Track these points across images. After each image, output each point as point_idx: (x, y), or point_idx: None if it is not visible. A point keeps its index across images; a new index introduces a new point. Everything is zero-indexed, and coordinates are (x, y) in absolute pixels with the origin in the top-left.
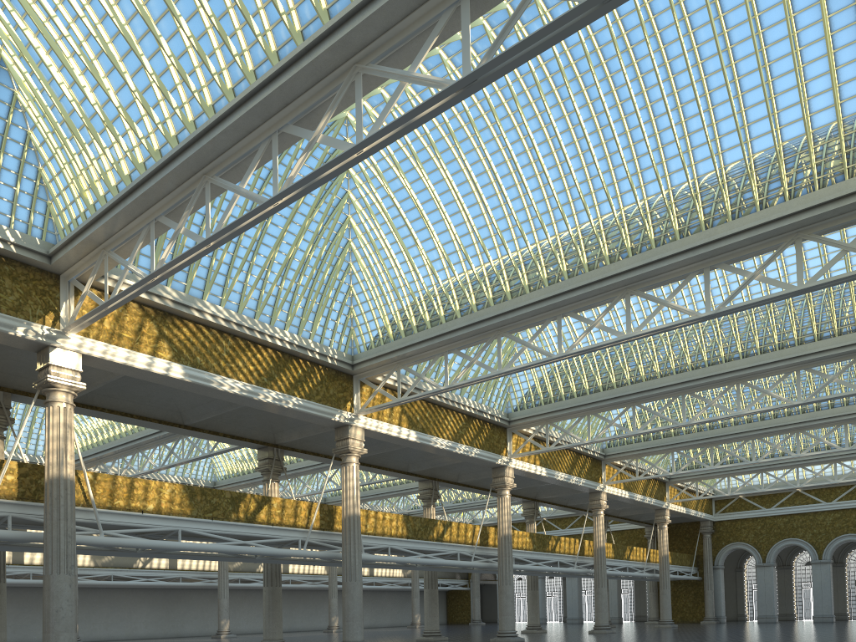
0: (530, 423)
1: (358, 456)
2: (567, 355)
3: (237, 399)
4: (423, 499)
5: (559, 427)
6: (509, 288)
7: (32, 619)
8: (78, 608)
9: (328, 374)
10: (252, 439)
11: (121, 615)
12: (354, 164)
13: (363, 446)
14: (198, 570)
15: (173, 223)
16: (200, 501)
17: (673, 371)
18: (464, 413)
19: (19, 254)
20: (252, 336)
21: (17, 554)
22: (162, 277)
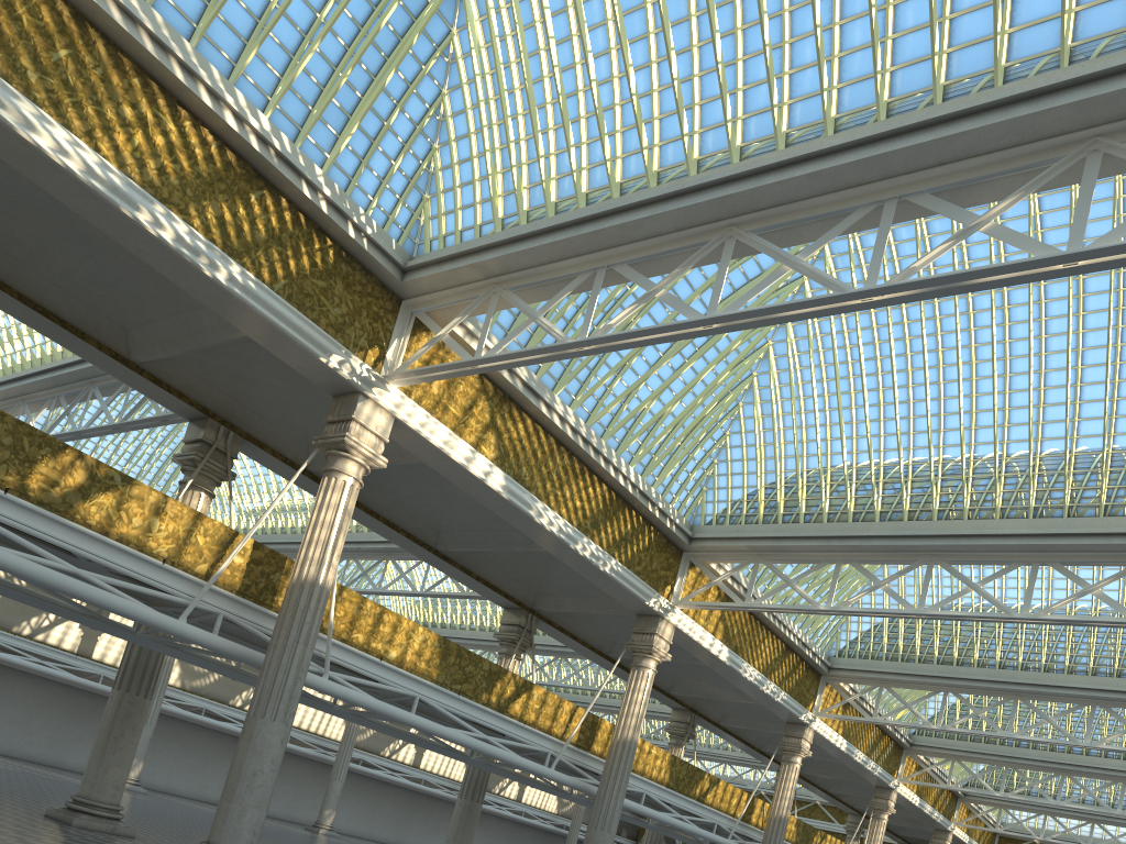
0: (857, 678)
1: (657, 662)
2: (1036, 619)
3: (547, 540)
4: (672, 734)
5: (898, 696)
6: (969, 504)
7: (77, 736)
8: (150, 741)
9: (657, 540)
10: (507, 593)
11: (193, 764)
12: (1043, 278)
13: (667, 650)
14: (314, 733)
15: (643, 279)
16: (451, 665)
17: (1089, 671)
18: (784, 641)
19: (369, 254)
20: (595, 461)
21: (93, 645)
22: (596, 350)
